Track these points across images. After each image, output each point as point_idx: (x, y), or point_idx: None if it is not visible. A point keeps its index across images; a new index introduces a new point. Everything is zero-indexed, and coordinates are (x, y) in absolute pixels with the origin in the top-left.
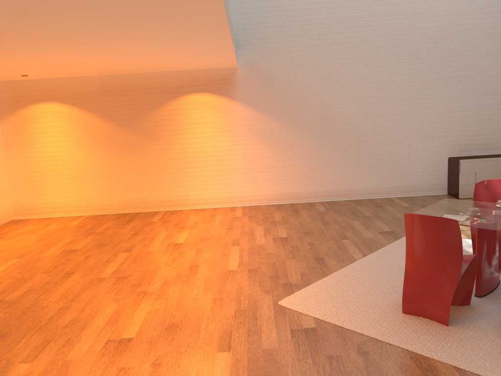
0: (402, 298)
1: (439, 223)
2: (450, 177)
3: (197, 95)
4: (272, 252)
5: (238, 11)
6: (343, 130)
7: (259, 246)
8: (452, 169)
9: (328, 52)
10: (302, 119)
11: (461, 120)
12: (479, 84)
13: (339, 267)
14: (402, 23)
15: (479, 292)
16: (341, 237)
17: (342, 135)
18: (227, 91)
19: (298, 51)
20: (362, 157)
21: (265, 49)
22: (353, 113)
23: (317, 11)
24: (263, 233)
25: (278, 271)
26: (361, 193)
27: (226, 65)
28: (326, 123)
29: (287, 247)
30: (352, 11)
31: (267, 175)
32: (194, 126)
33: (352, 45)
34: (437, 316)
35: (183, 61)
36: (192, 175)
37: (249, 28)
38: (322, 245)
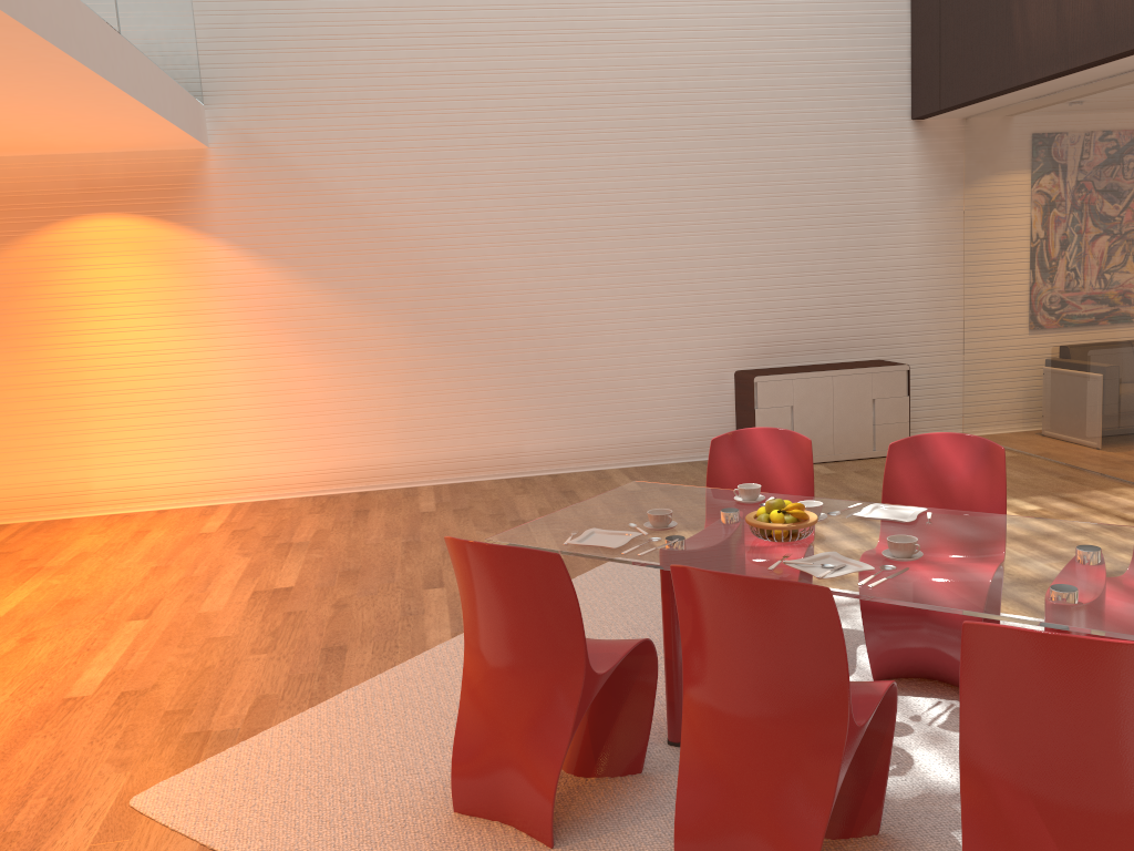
0: (453, 772)
1: (515, 565)
2: (741, 418)
3: (104, 220)
4: (224, 636)
5: (203, 7)
6: (485, 308)
7: (200, 619)
8: (743, 398)
9: (440, 116)
10: (383, 281)
11: (761, 284)
12: (797, 201)
13: (373, 671)
14: (616, 53)
15: (677, 731)
16: (429, 581)
17: (484, 320)
18: (184, 211)
19: (364, 113)
20: (536, 375)
21: (280, 105)
22: (510, 268)
23: (409, 16)
24: (238, 579)
25: (202, 693)
26: (538, 460)
27: (173, 144)
28: (442, 291)
29: (274, 619)
30: (493, 18)
31: (301, 423)
32: (98, 300)
33: (498, 101)
34: (529, 819)
35: (24, 127)
36: (99, 427)
37: (235, 51)
38: (368, 607)
